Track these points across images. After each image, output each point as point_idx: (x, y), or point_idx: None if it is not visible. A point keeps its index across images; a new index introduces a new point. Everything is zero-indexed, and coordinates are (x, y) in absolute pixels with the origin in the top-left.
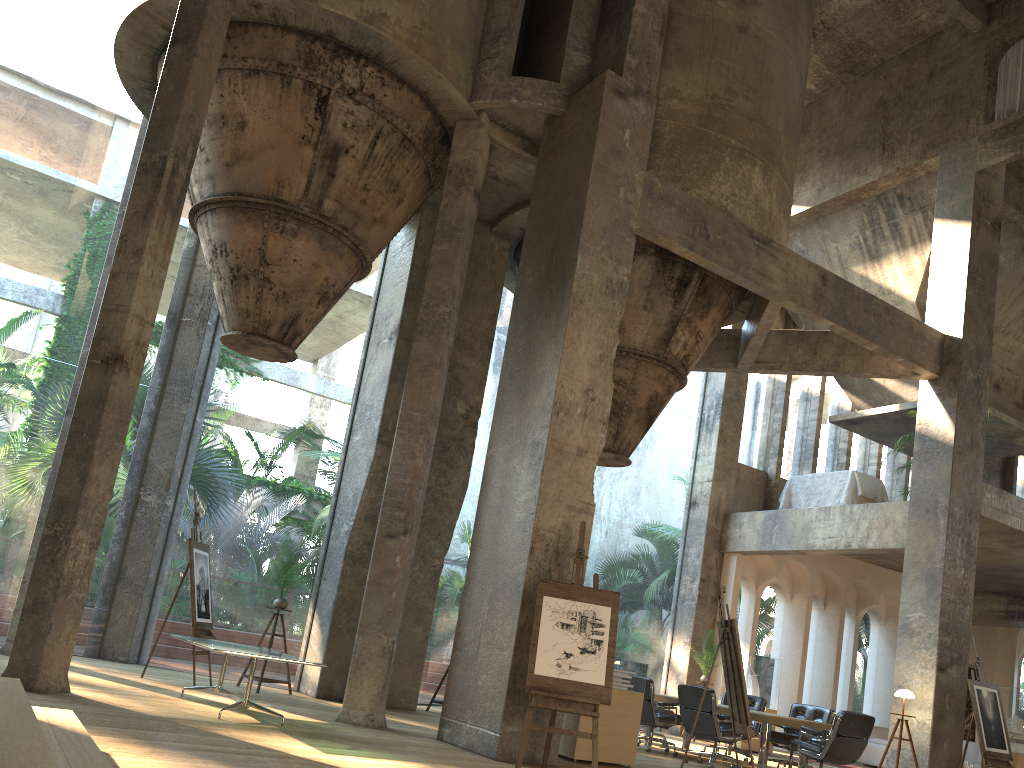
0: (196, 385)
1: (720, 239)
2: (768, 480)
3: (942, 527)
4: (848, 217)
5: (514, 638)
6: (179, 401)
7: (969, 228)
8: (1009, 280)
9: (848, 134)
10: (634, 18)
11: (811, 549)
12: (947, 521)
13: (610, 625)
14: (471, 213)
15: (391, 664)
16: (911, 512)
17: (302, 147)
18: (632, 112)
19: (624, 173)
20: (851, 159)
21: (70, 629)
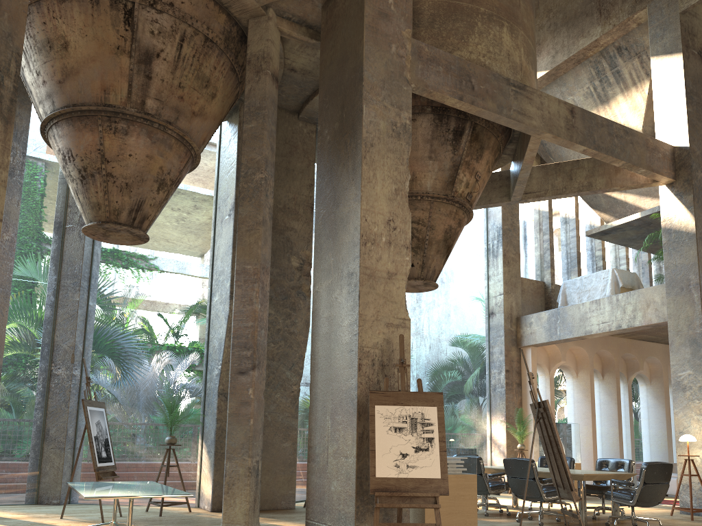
0: (84, 276)
1: (483, 89)
2: (546, 287)
3: (696, 299)
4: (579, 73)
5: (355, 446)
6: (72, 291)
7: (681, 58)
8: None
9: (570, 8)
10: None
11: (589, 334)
12: (700, 294)
13: (438, 423)
14: (272, 93)
15: (258, 480)
16: (668, 292)
17: (119, 56)
18: None
19: (393, 32)
20: (575, 27)
21: None
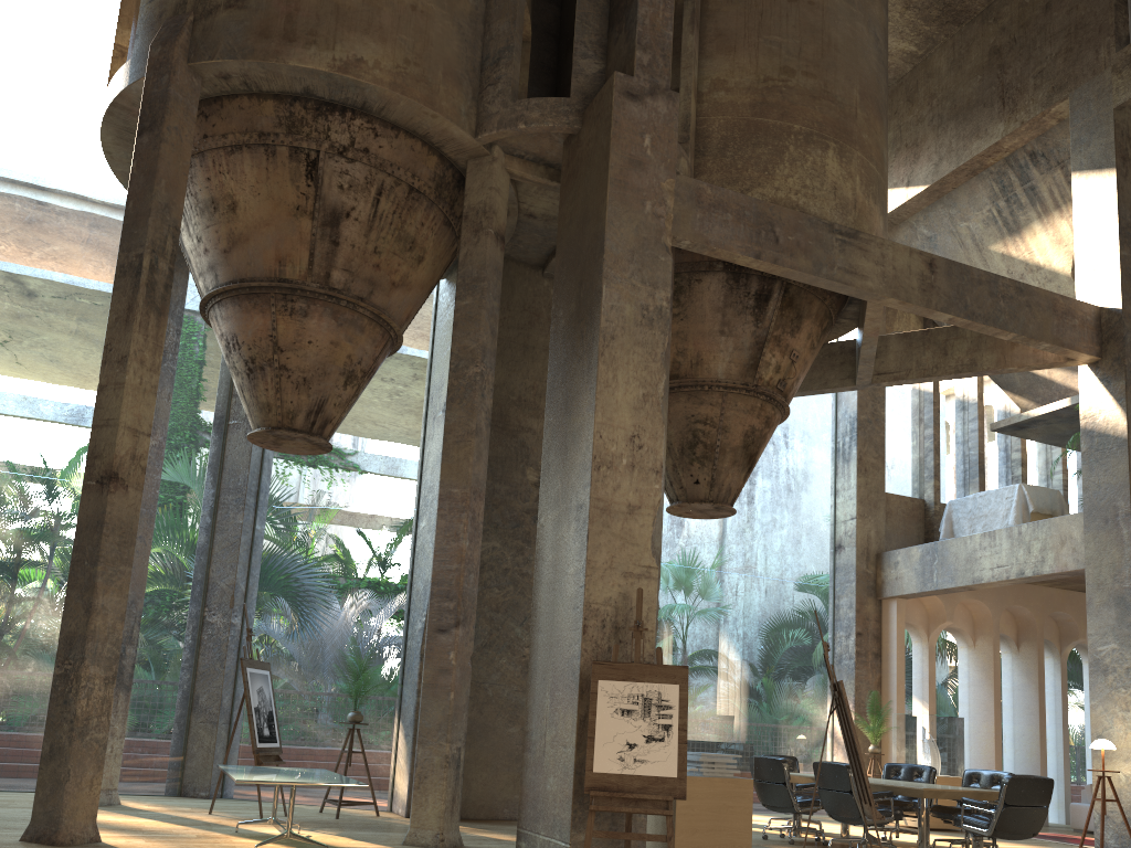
0: (251, 491)
1: (793, 240)
2: (926, 508)
3: (1126, 538)
4: (975, 189)
5: (575, 732)
6: (234, 510)
7: (1114, 176)
8: None
9: (961, 94)
10: (640, 8)
11: (979, 583)
12: None
13: (679, 705)
14: (495, 259)
15: (460, 774)
16: (1087, 525)
17: (298, 219)
18: (650, 114)
19: (649, 184)
20: (968, 122)
21: (93, 773)
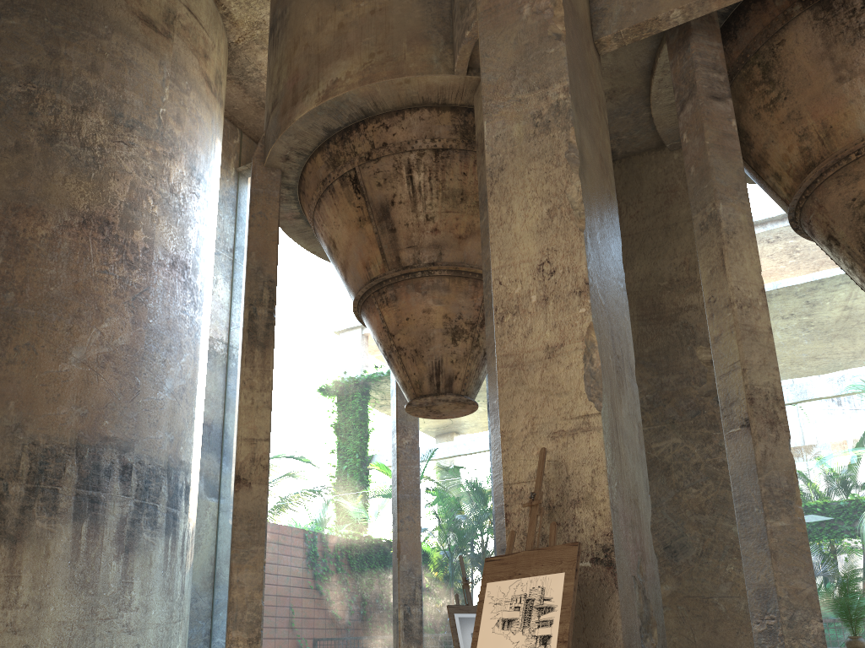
0: None
1: None
2: None
3: None
4: None
5: None
6: None
7: None
8: None
9: None
10: None
11: None
12: None
13: (562, 604)
14: None
15: None
16: None
17: (363, 227)
18: None
19: None
20: None
21: None
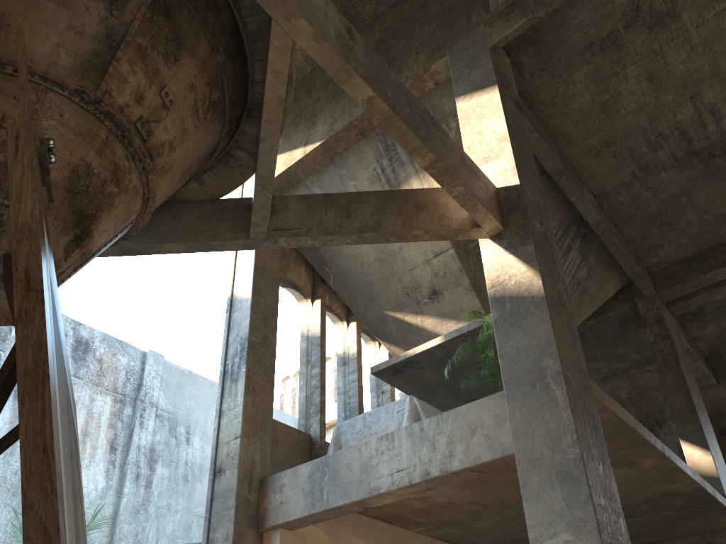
0: None
1: None
2: (312, 442)
3: (561, 399)
4: (363, 150)
5: None
6: None
7: (497, 90)
8: None
9: None
10: None
11: (377, 493)
12: (566, 389)
13: None
14: None
15: None
16: (510, 394)
17: None
18: None
19: None
20: None
21: None
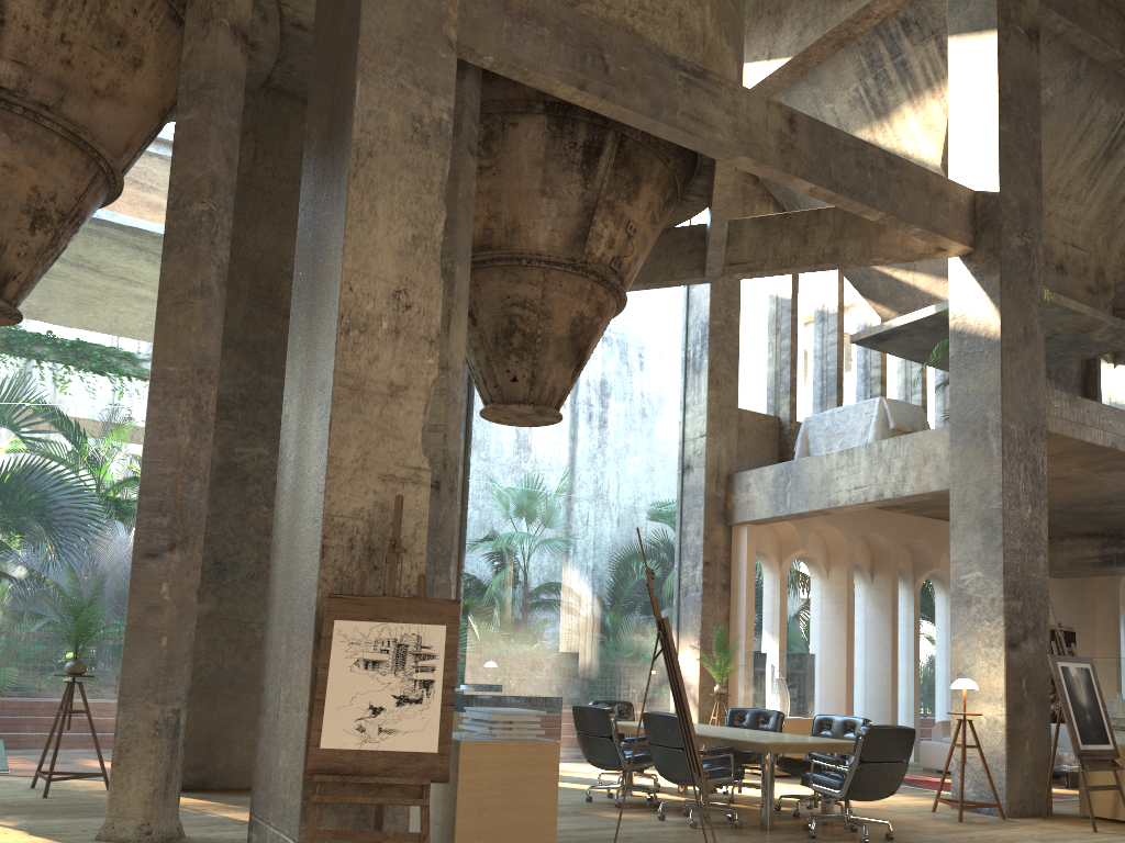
0: None
1: (626, 72)
2: (781, 427)
3: (996, 453)
4: (842, 64)
5: (308, 691)
6: None
7: (995, 39)
8: (1062, 123)
9: None
10: None
11: (835, 506)
12: (1002, 444)
13: (445, 654)
14: (232, 61)
15: (179, 744)
16: (954, 439)
17: None
18: None
19: None
20: None
21: None
